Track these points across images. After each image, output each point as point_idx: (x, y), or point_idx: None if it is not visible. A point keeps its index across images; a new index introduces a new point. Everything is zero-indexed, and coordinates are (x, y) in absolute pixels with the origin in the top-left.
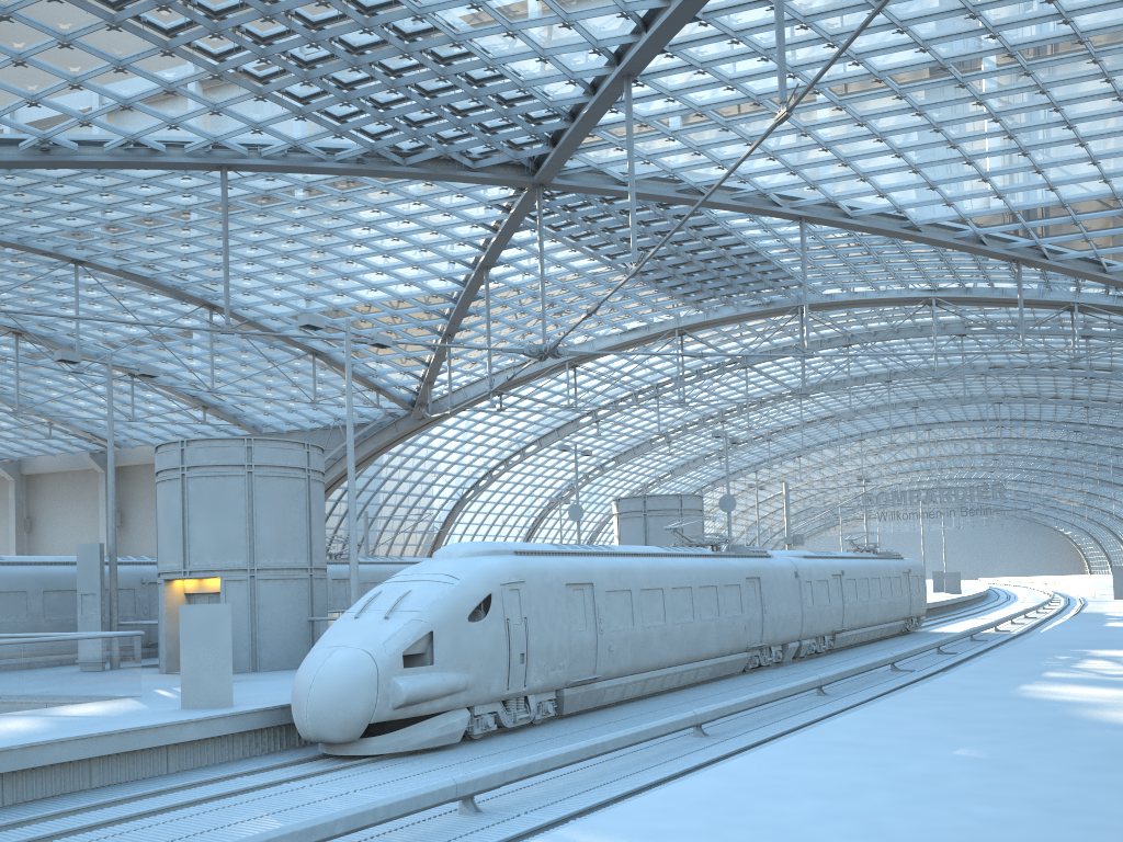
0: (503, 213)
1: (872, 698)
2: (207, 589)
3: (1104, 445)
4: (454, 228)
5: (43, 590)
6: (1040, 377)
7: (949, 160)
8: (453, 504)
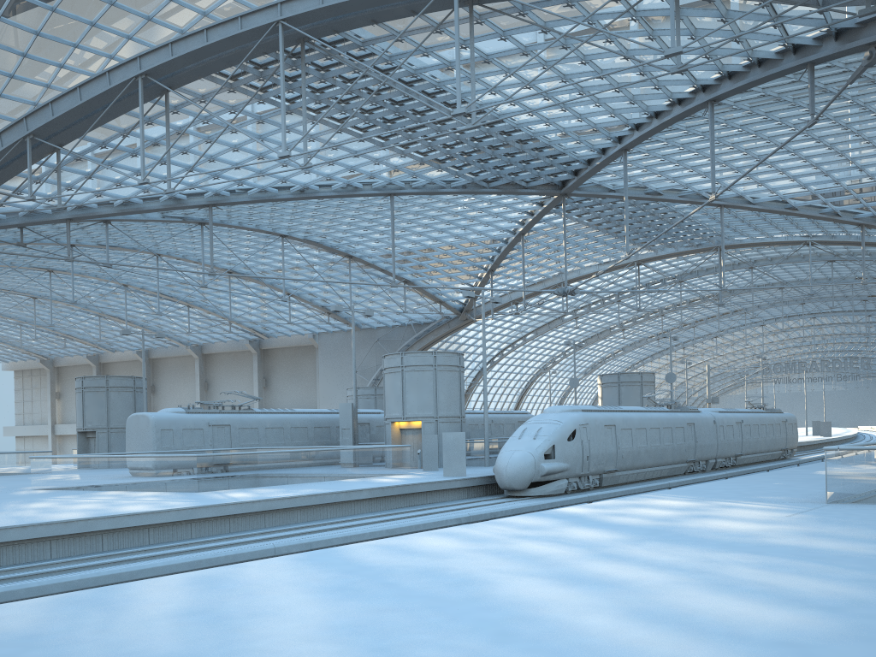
0: (538, 205)
1: None
2: (412, 426)
3: None
4: (506, 214)
5: (313, 426)
6: None
7: (813, 173)
8: (476, 373)
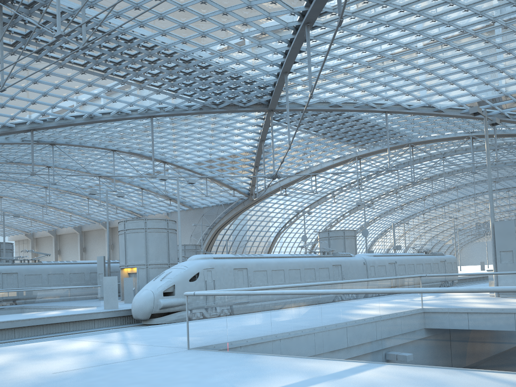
0: (263, 120)
1: None
2: (134, 271)
3: None
4: (246, 127)
5: (89, 272)
6: None
7: (443, 83)
8: (275, 234)
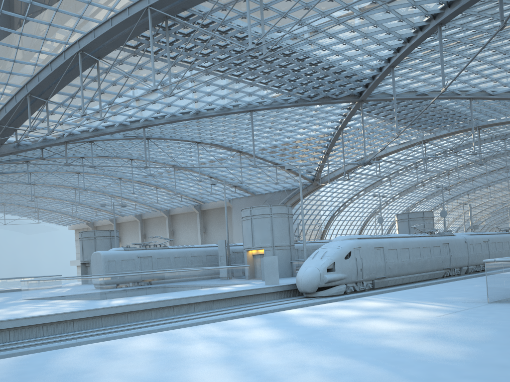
0: (348, 110)
1: None
2: (259, 253)
3: None
4: (329, 117)
5: (206, 255)
6: None
7: None
8: (329, 217)
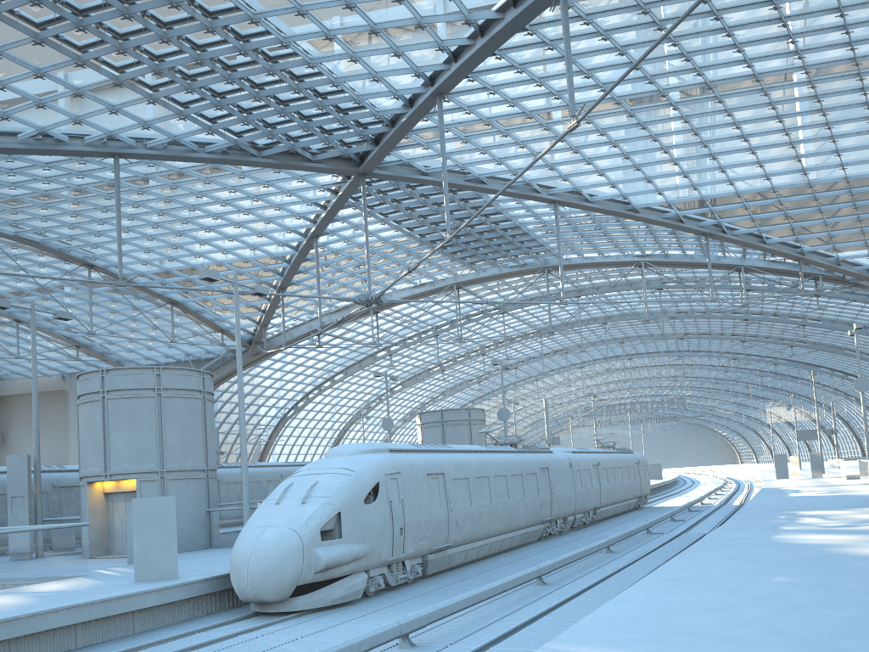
0: (332, 195)
1: (648, 553)
2: (124, 488)
3: (754, 369)
4: (292, 206)
5: None
6: (711, 320)
7: (661, 162)
8: (277, 421)
